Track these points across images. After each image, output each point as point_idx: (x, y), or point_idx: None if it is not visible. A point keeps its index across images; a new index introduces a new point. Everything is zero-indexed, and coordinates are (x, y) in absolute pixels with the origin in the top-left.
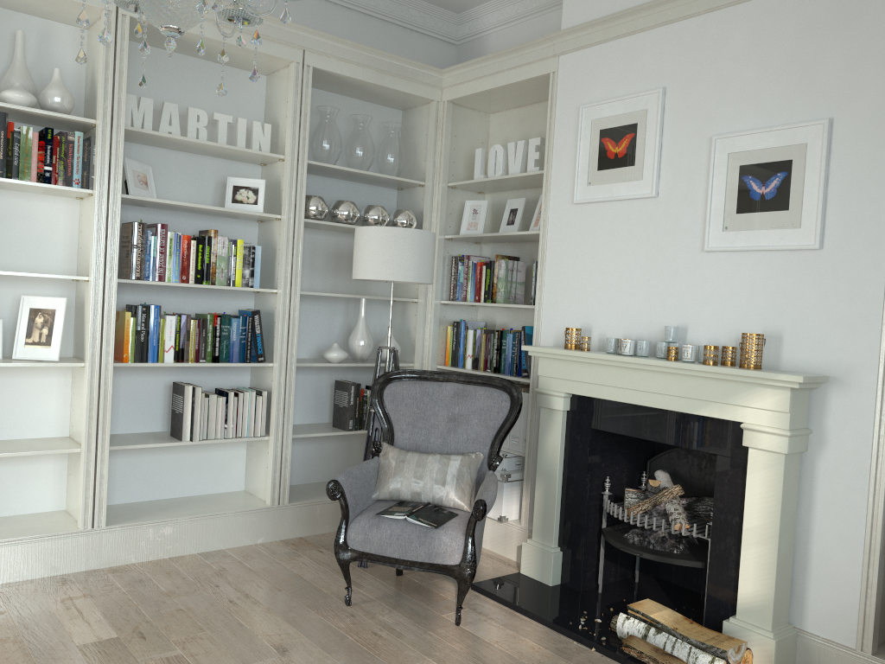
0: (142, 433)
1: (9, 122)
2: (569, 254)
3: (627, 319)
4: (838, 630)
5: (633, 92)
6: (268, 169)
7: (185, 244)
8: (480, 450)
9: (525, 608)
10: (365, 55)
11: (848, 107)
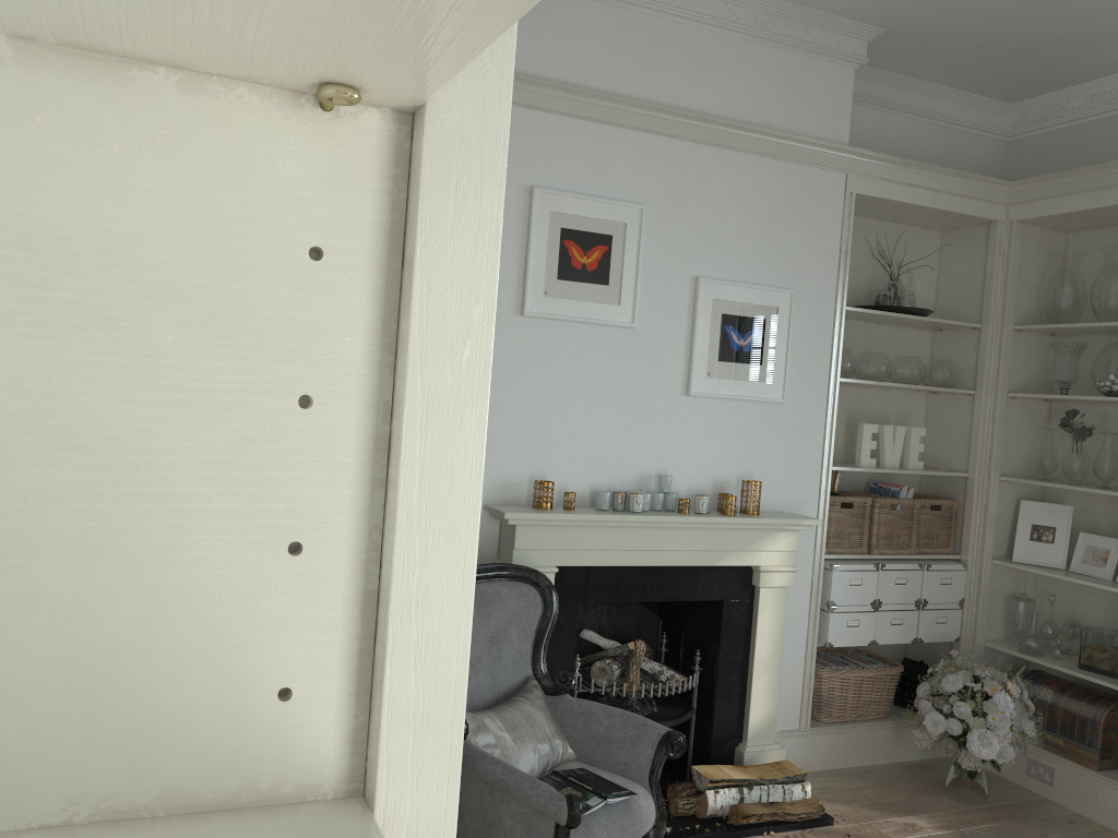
0: None
1: None
2: (512, 381)
3: (595, 466)
4: (788, 719)
5: (604, 194)
6: None
7: None
8: (529, 672)
9: None
10: None
11: (804, 284)
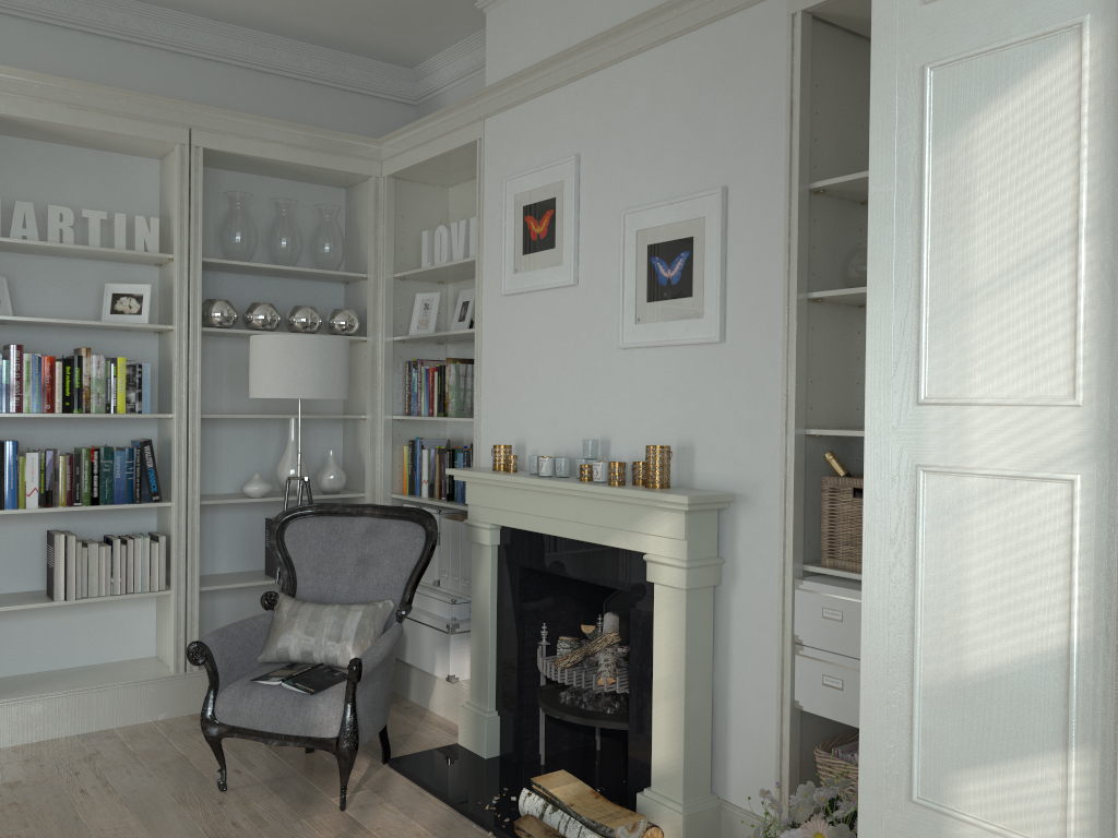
0: (14, 593)
1: None
2: (503, 356)
3: (556, 432)
4: (758, 800)
5: (551, 160)
6: (164, 270)
7: (47, 366)
8: (392, 598)
9: (435, 786)
10: (273, 129)
11: (740, 173)
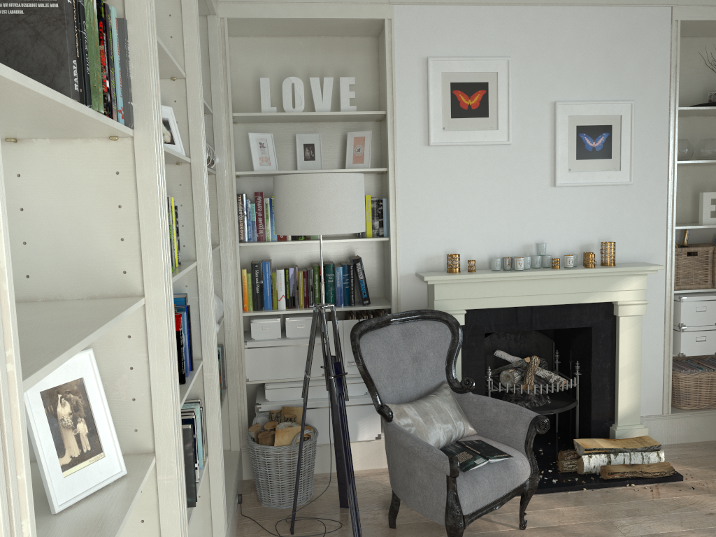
0: None
1: None
2: (426, 190)
3: (490, 241)
4: (653, 408)
5: (479, 55)
6: None
7: None
8: (443, 379)
9: None
10: None
11: (642, 95)
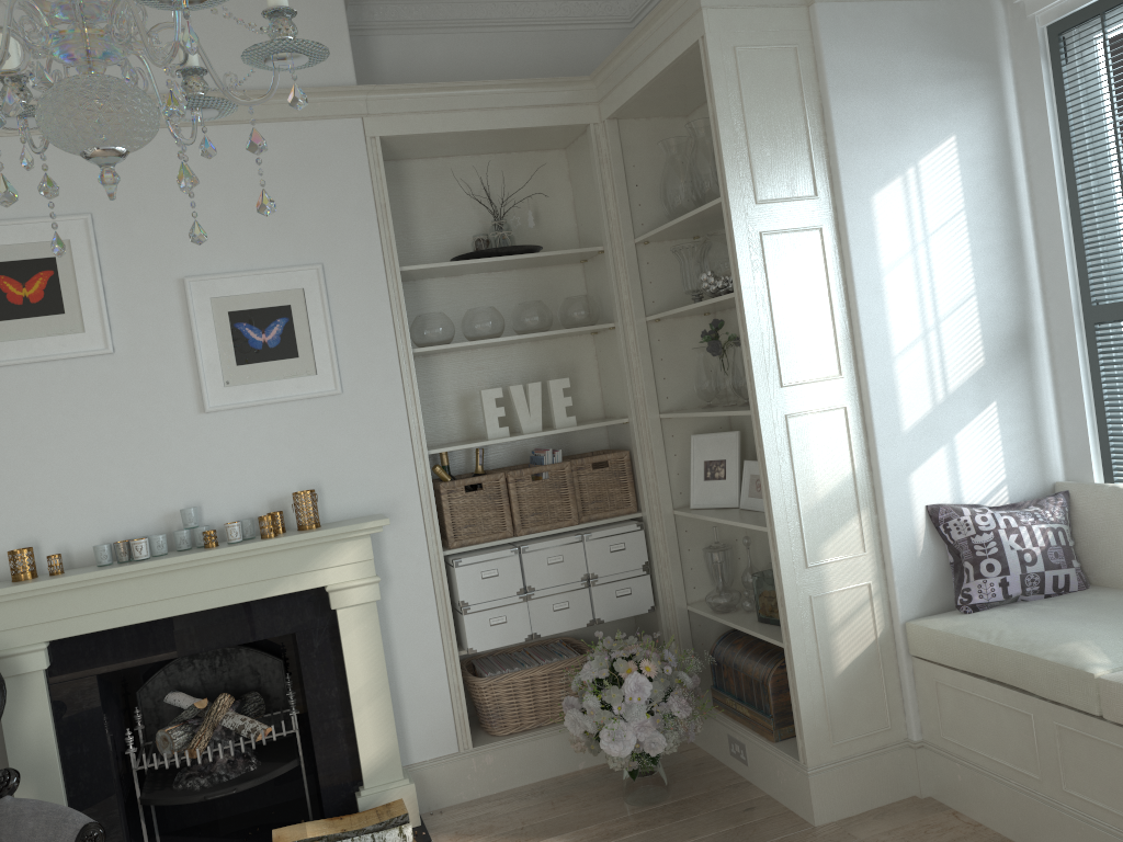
0: None
1: None
2: None
3: (102, 516)
4: (441, 744)
5: (34, 214)
6: None
7: None
8: None
9: None
10: None
11: (336, 254)
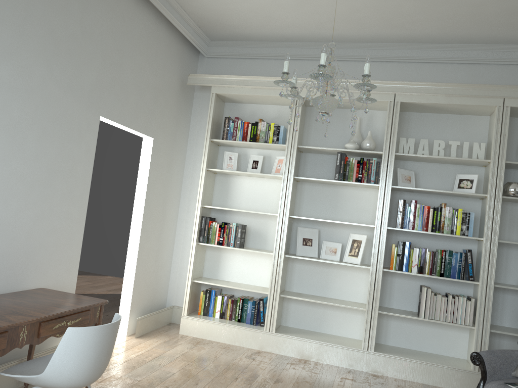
0: (404, 310)
1: (346, 157)
2: None
3: None
4: None
5: None
6: (486, 168)
7: (426, 210)
8: None
9: None
10: None
11: None
